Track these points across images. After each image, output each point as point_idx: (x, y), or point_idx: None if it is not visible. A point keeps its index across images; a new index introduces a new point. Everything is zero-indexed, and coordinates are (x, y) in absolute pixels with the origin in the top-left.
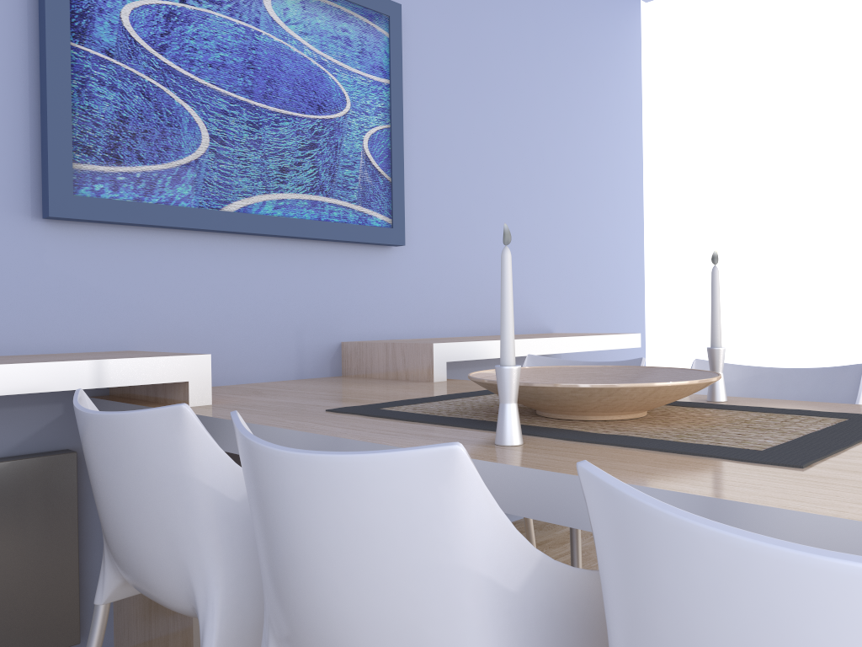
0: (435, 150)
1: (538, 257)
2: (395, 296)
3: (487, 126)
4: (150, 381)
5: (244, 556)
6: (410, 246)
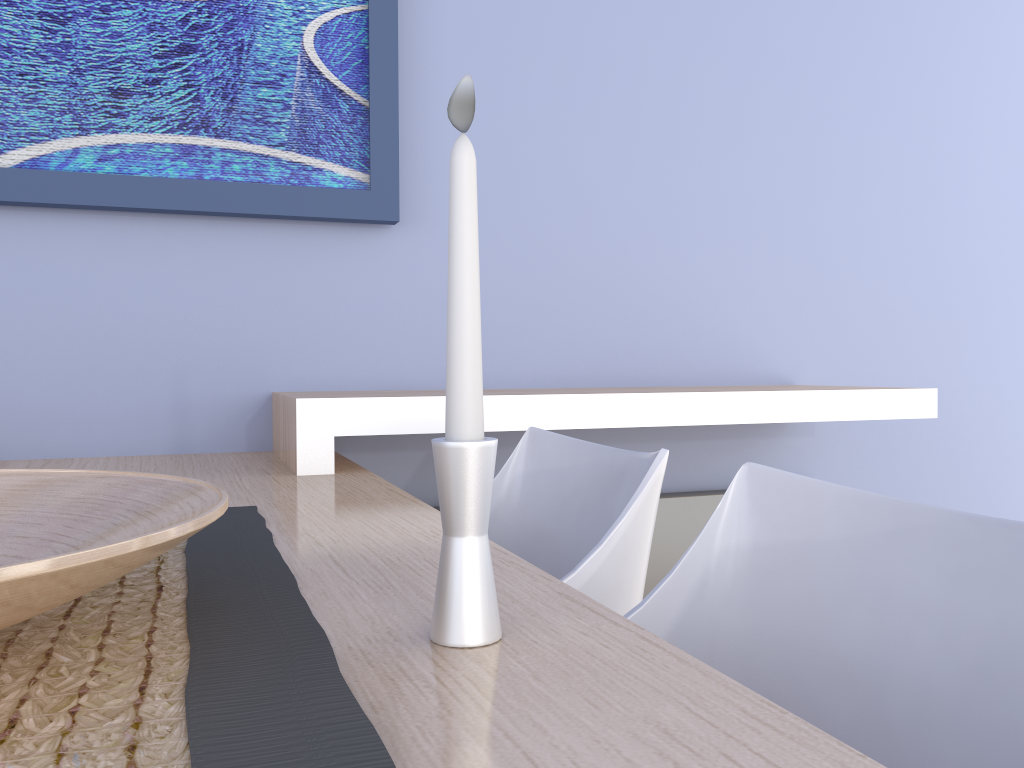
0: (498, 50)
1: (757, 242)
2: (397, 313)
3: (630, 2)
4: None
5: None
6: (435, 225)
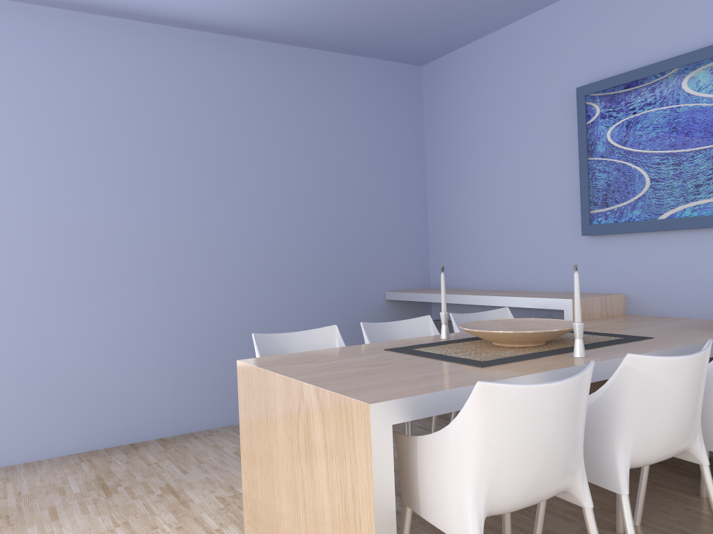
0: None
1: None
2: None
3: None
4: (550, 307)
5: None
6: None
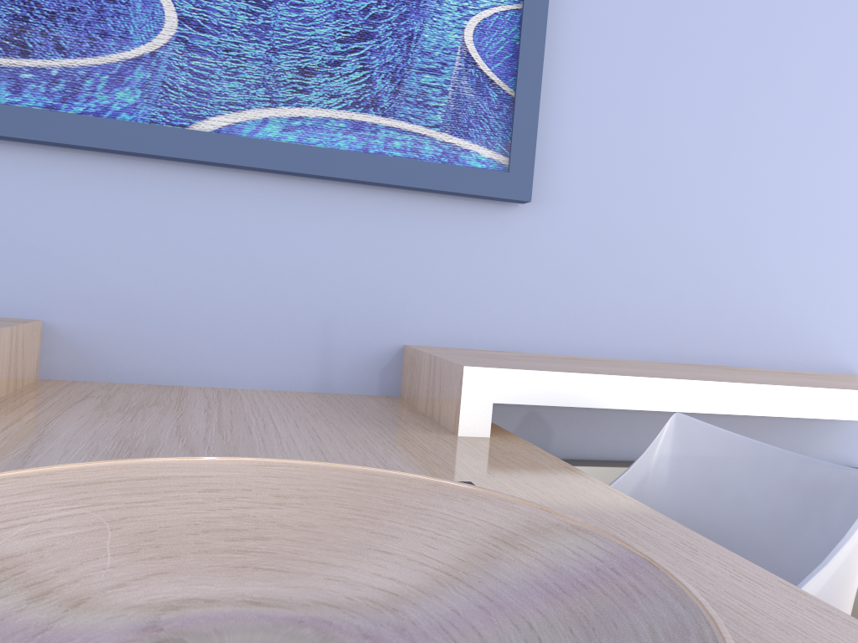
0: (626, 52)
1: (837, 241)
2: (516, 283)
3: (746, 14)
4: None
5: None
6: (556, 206)
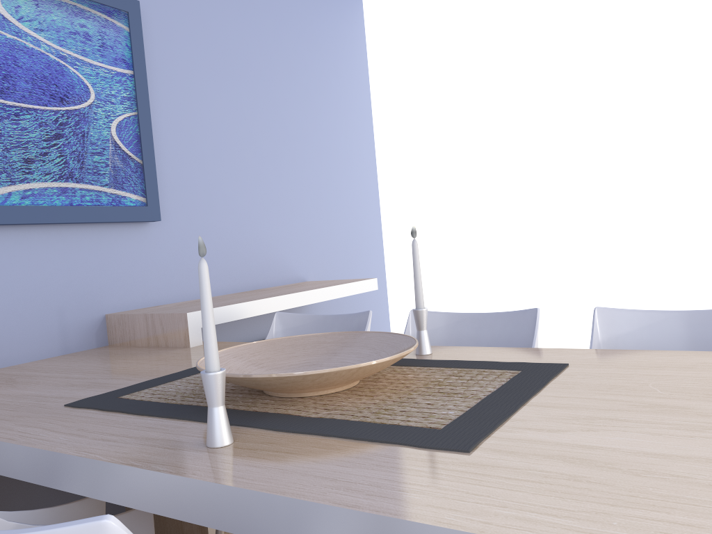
0: (185, 131)
1: (288, 218)
2: (156, 266)
3: (233, 108)
4: None
5: None
6: (167, 220)
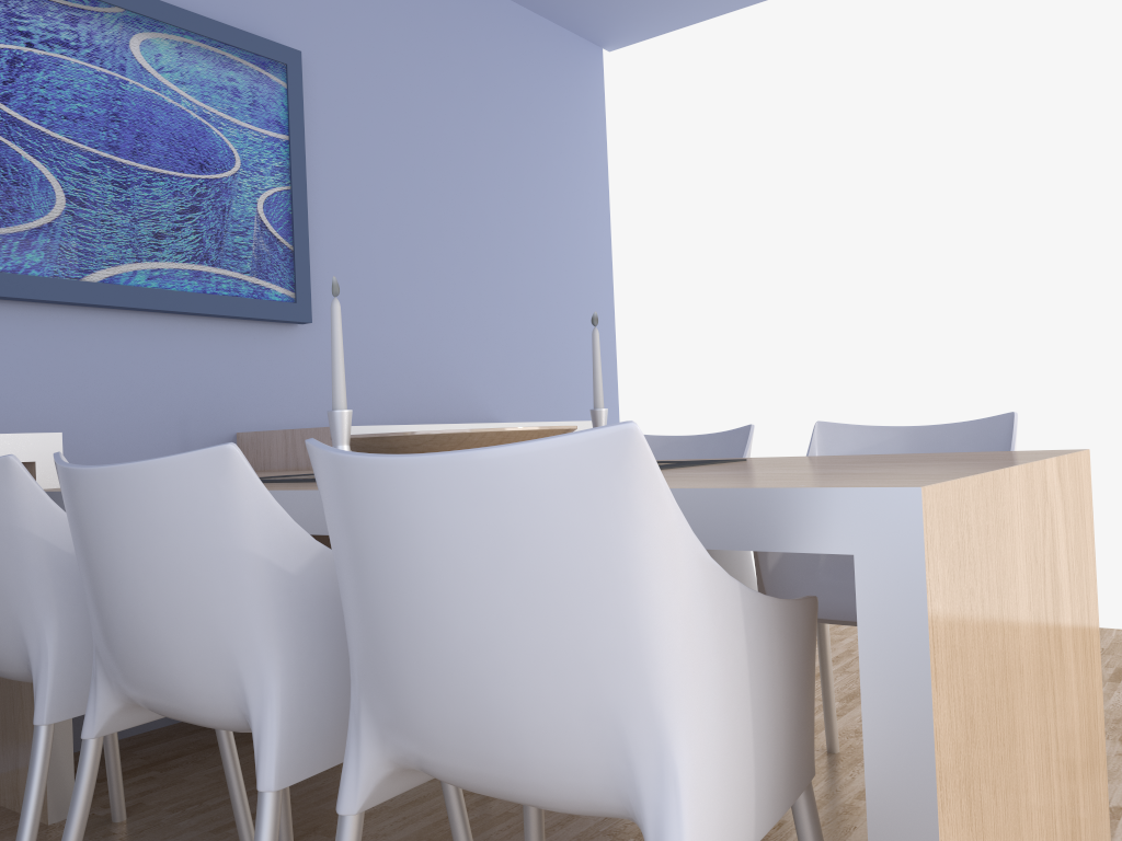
0: (350, 215)
1: (482, 338)
2: (303, 381)
3: (415, 189)
4: None
5: (80, 609)
6: (321, 324)
